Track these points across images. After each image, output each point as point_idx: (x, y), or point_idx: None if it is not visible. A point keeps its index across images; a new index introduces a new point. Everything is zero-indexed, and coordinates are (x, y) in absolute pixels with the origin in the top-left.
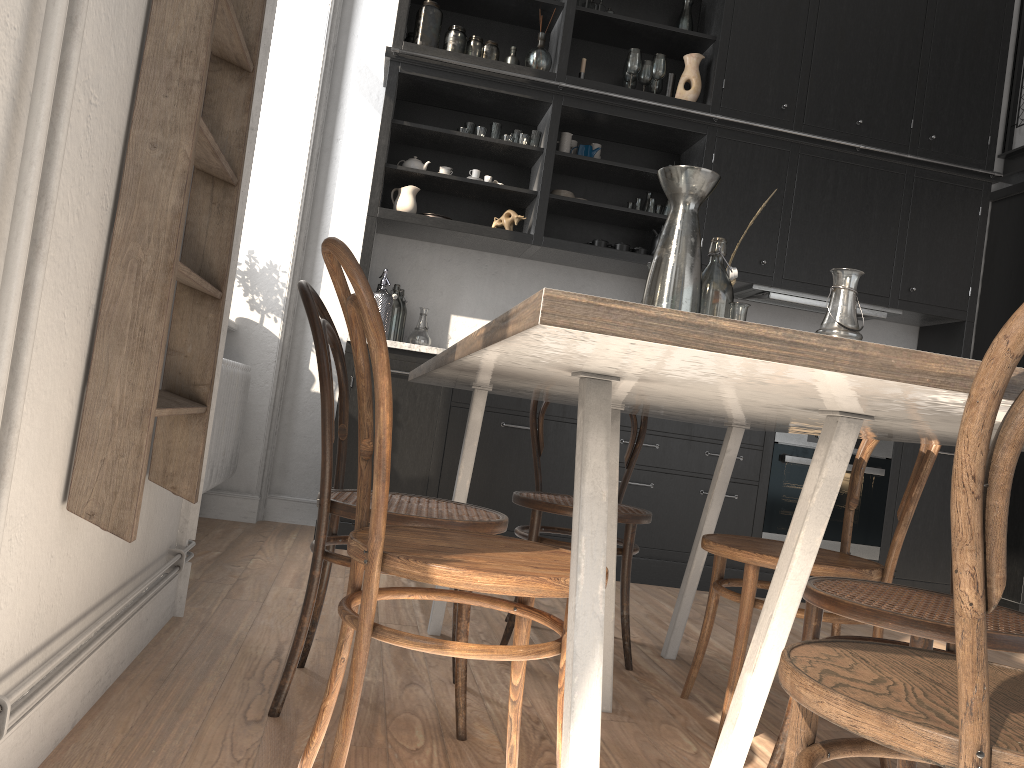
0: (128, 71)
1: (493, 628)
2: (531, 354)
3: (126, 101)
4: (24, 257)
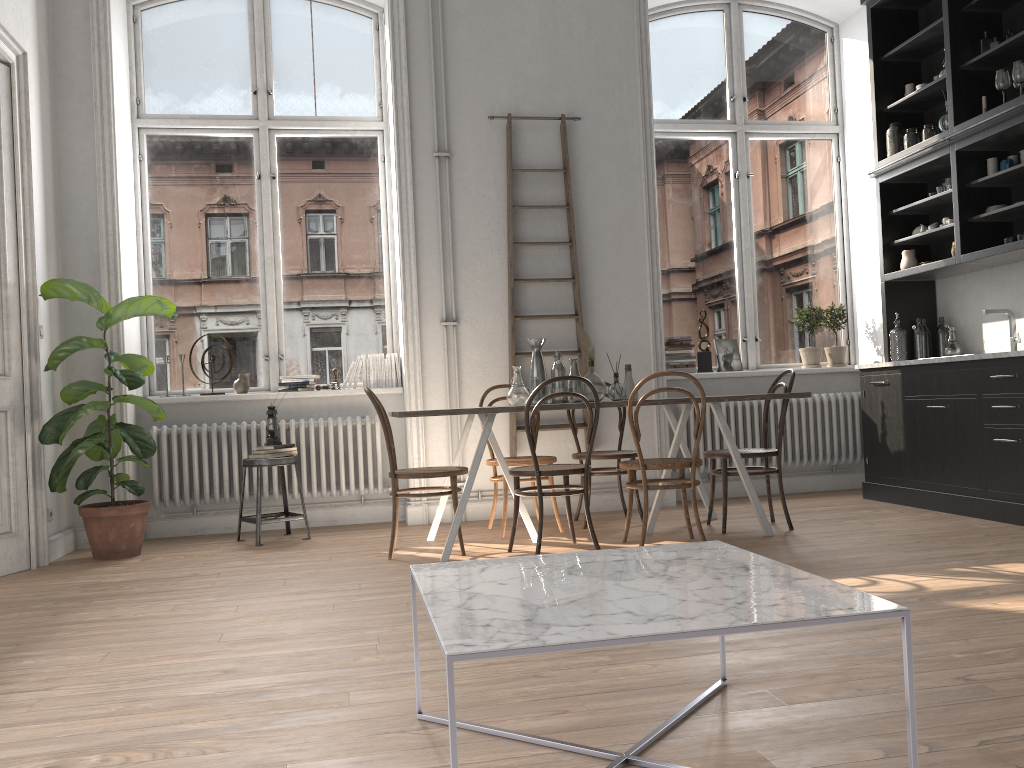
0: (504, 352)
1: (749, 521)
2: None
3: (506, 358)
4: (448, 407)
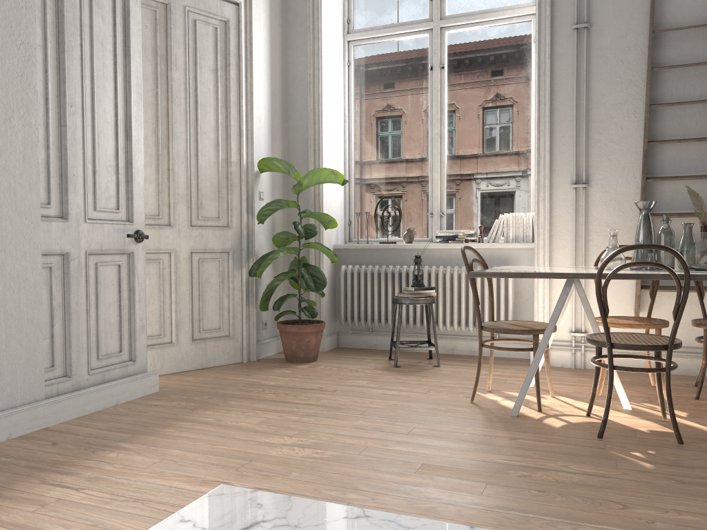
0: (634, 212)
1: None
2: None
3: (636, 219)
4: (573, 263)
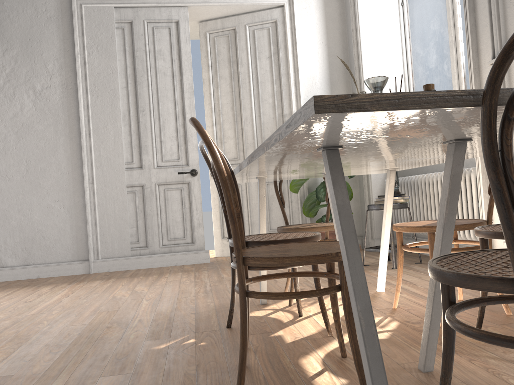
0: None
1: None
2: (397, 170)
3: None
4: None
